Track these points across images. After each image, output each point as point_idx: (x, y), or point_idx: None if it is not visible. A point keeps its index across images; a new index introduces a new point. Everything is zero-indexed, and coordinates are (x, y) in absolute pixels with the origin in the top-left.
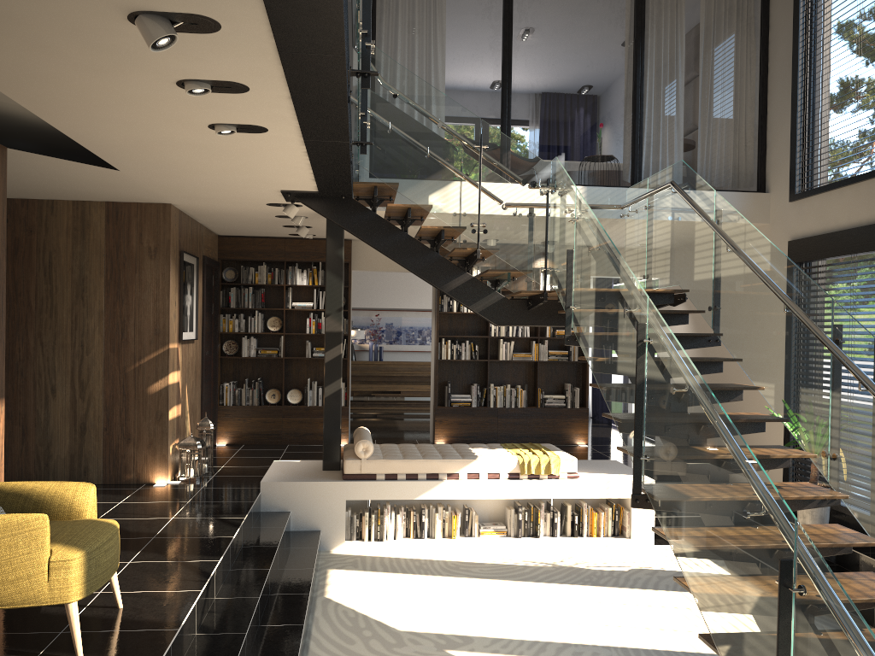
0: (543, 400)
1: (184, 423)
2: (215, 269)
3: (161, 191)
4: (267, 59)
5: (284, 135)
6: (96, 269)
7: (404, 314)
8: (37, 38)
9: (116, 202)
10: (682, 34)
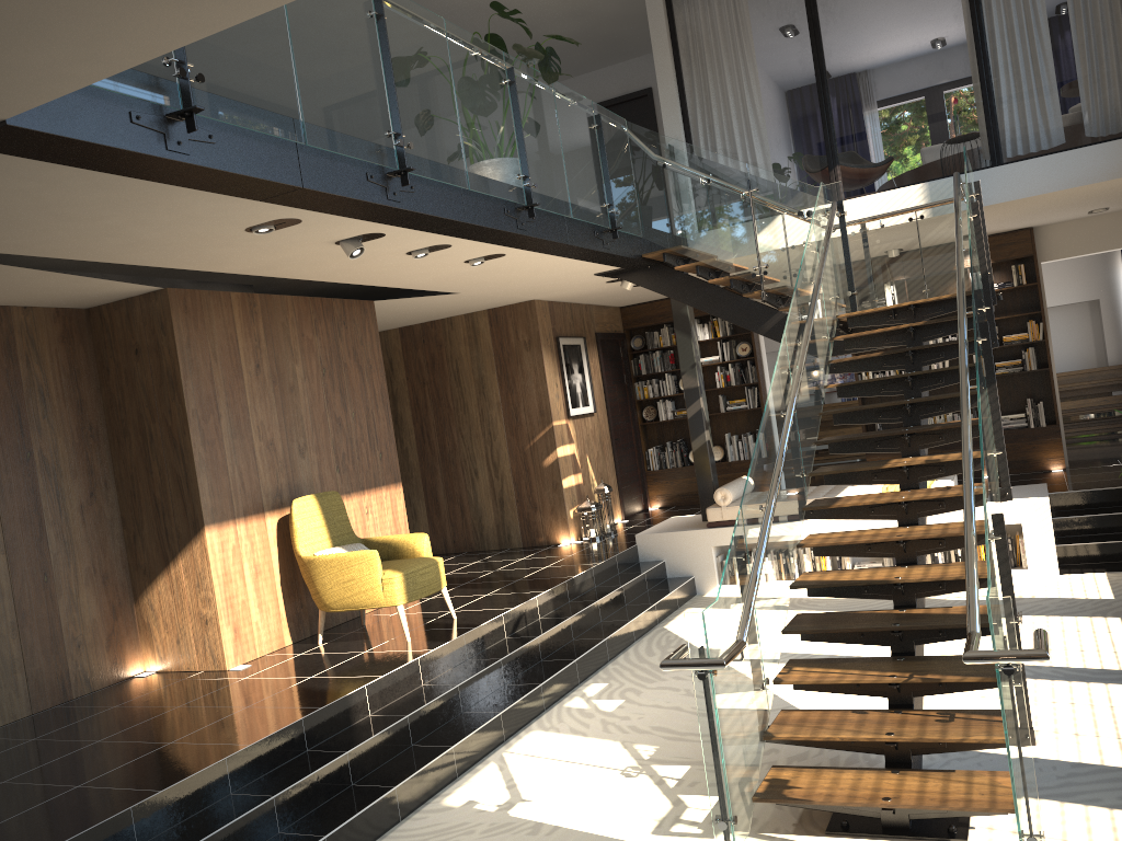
0: None
1: (590, 490)
2: (621, 340)
3: (512, 295)
4: (432, 234)
5: (520, 253)
6: (489, 367)
7: None
8: (310, 261)
9: (494, 308)
10: None
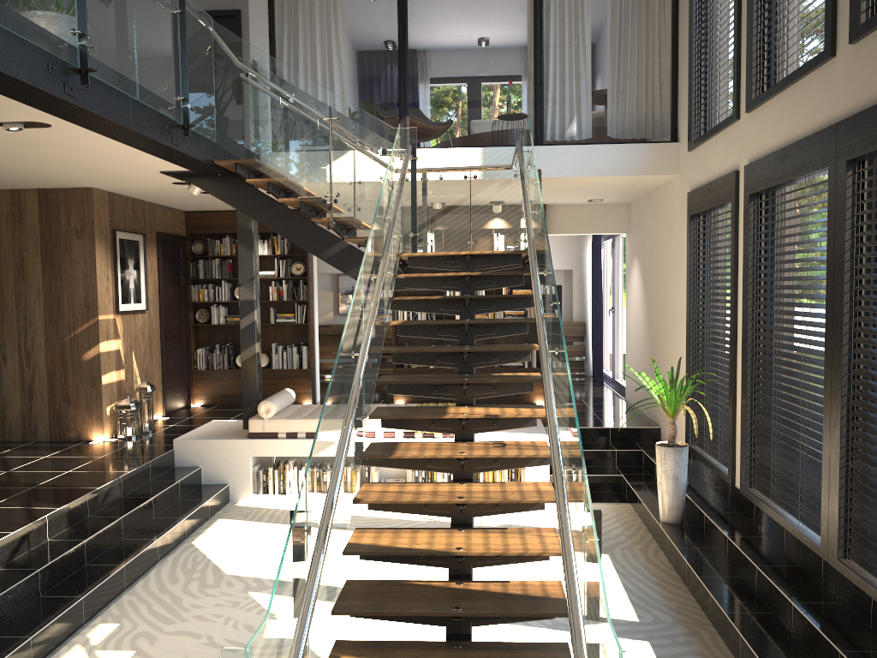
0: None
1: (132, 386)
2: (183, 243)
3: (66, 178)
4: None
5: (71, 127)
6: (33, 250)
7: None
8: None
9: (46, 188)
10: None
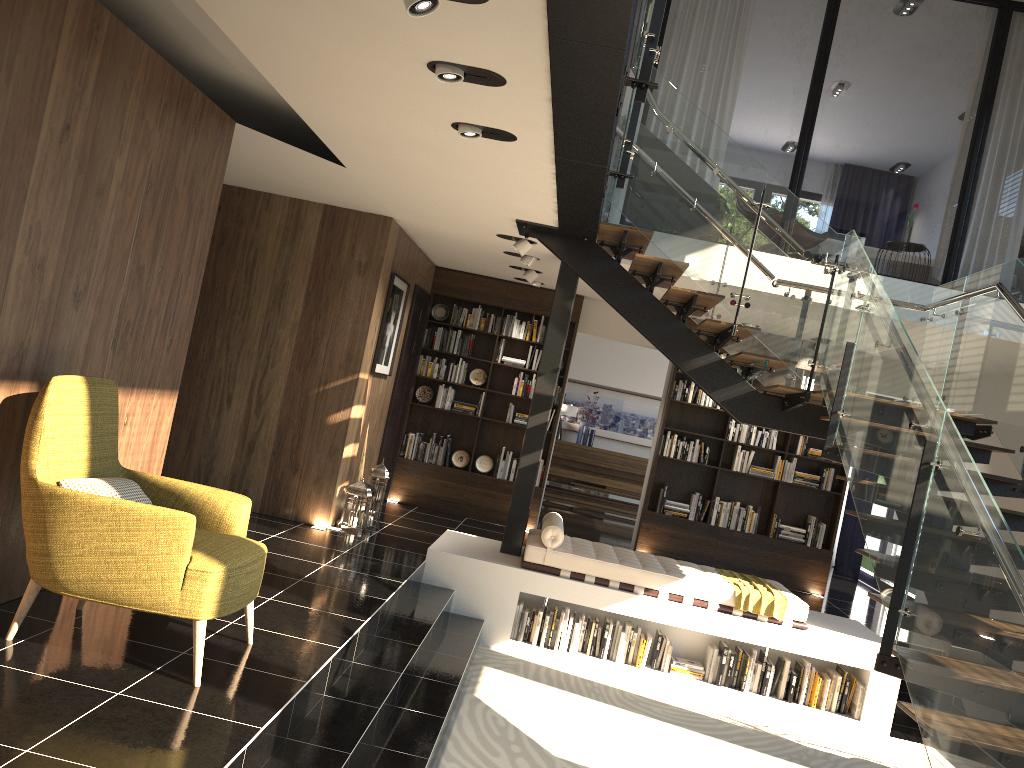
0: (778, 529)
1: (358, 466)
2: (425, 303)
3: (385, 201)
4: (533, 45)
5: (533, 148)
6: (300, 276)
7: (627, 398)
8: None
9: (335, 206)
10: None
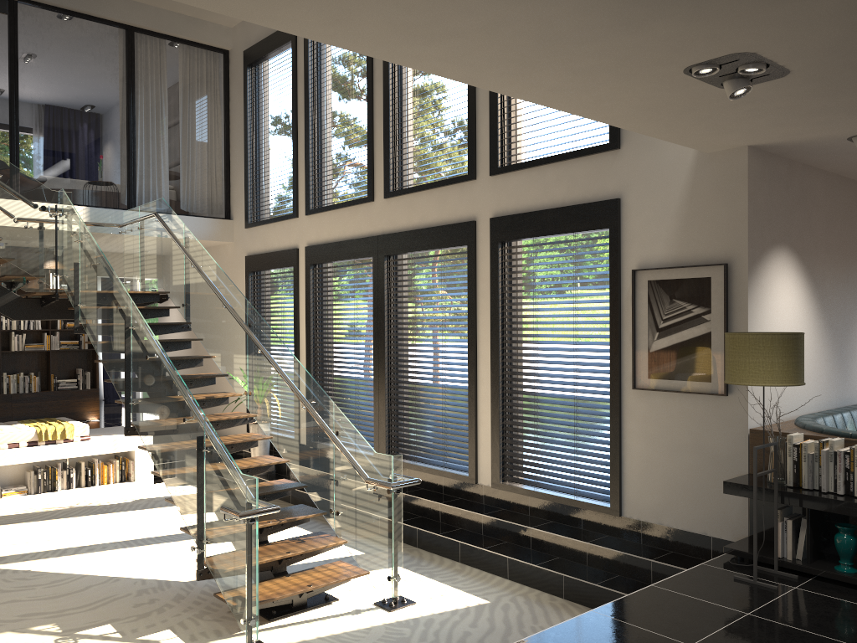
0: (57, 384)
1: None
2: None
3: None
4: None
5: None
6: None
7: None
8: None
9: None
10: (180, 61)
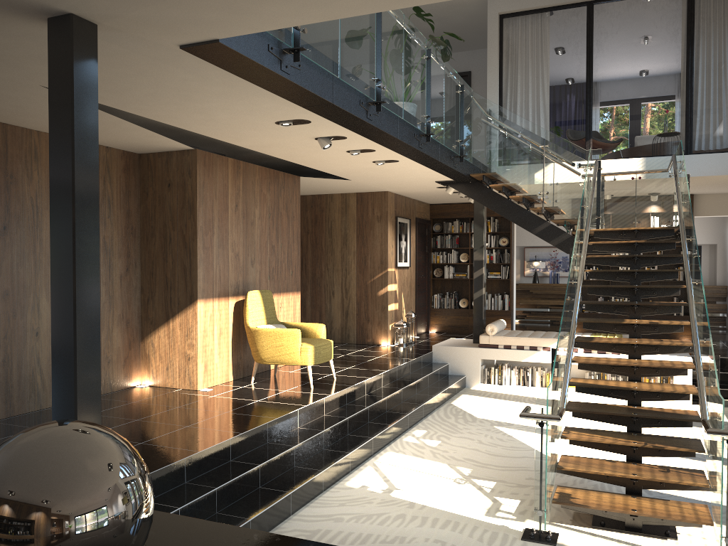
0: None
1: (401, 314)
2: (427, 225)
3: (378, 186)
4: (371, 142)
5: (408, 161)
6: (352, 229)
7: None
8: (290, 147)
9: (361, 192)
10: None
